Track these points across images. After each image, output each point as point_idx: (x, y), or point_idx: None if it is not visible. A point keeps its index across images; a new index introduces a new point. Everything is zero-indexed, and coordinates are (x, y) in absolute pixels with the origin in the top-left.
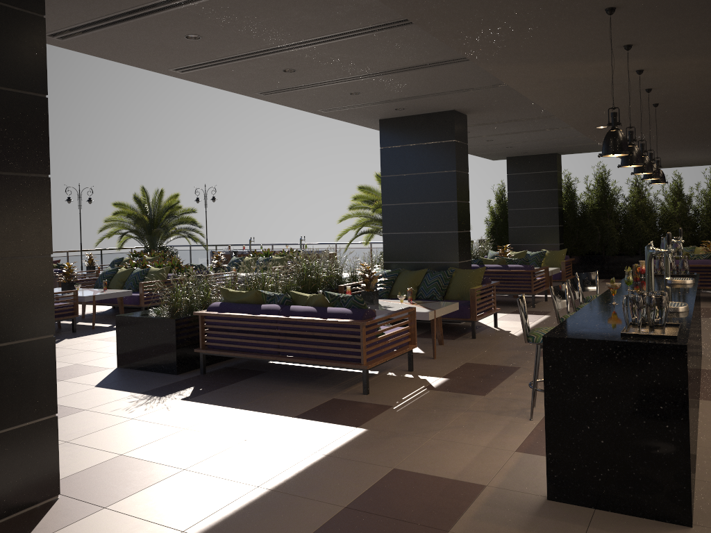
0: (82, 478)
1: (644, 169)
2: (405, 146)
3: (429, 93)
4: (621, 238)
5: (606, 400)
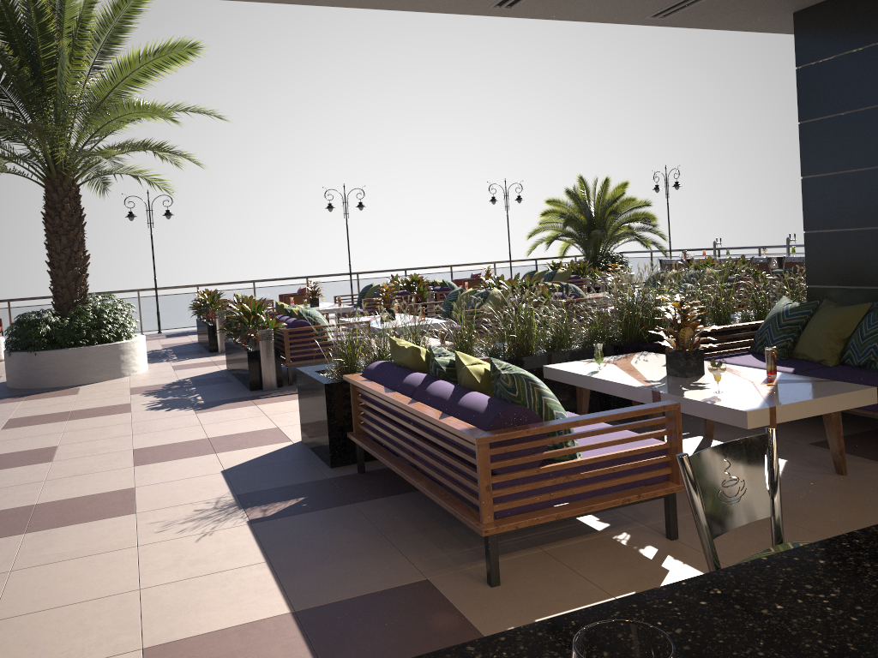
0: None
1: None
2: (843, 56)
3: None
4: None
5: None
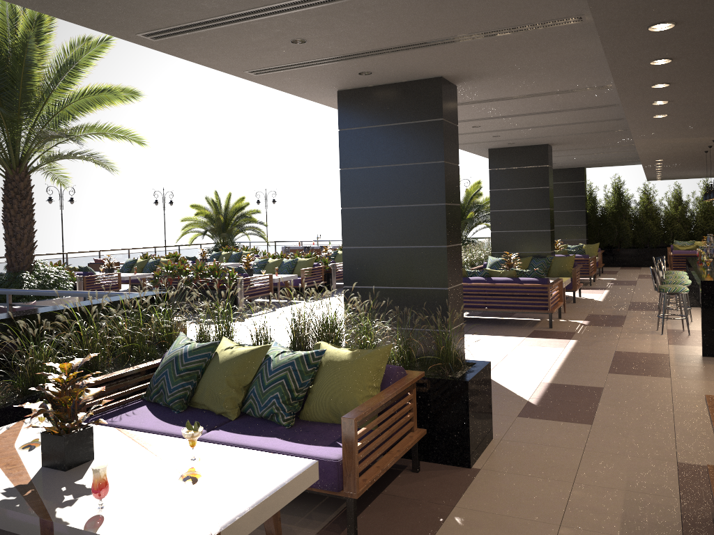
0: None
1: None
2: (509, 169)
3: (544, 136)
4: (633, 234)
5: None
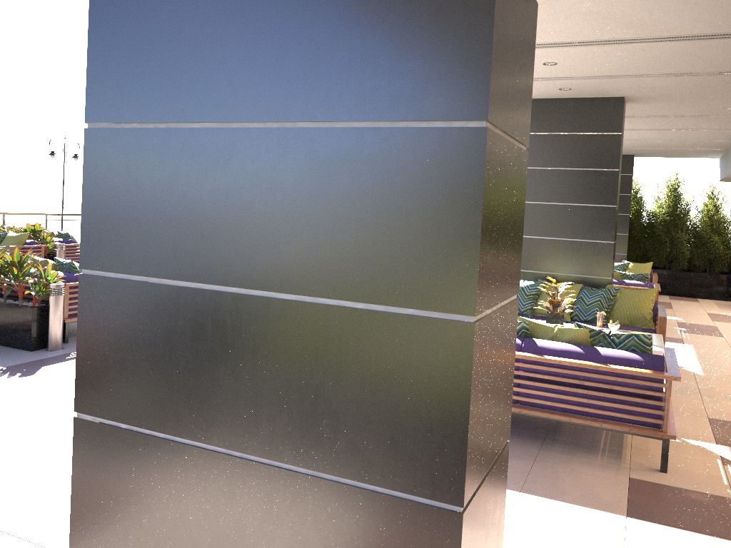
0: None
1: None
2: (554, 135)
3: (633, 73)
4: (690, 253)
5: None
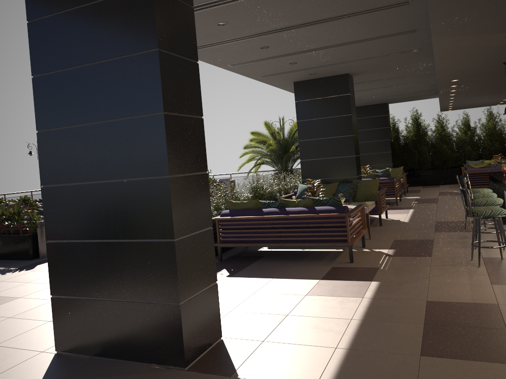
0: (222, 327)
1: None
2: (314, 99)
3: (341, 61)
4: (431, 158)
5: None
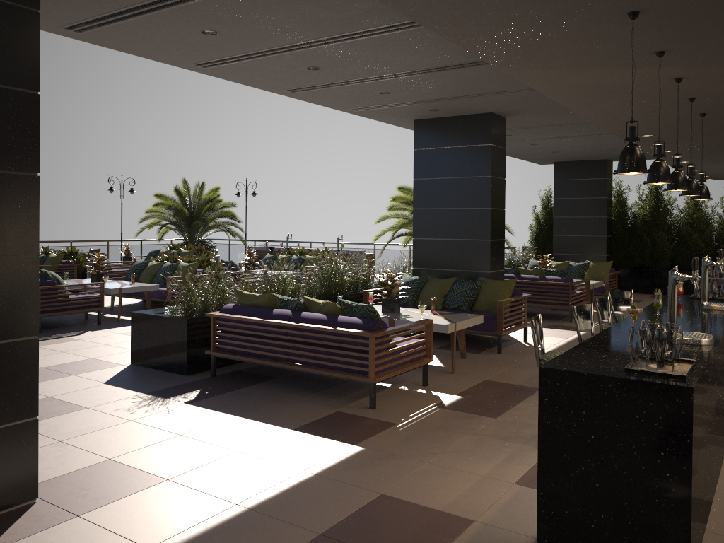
0: (64, 482)
1: (678, 186)
2: (440, 149)
3: (463, 94)
4: (673, 252)
5: (603, 441)
